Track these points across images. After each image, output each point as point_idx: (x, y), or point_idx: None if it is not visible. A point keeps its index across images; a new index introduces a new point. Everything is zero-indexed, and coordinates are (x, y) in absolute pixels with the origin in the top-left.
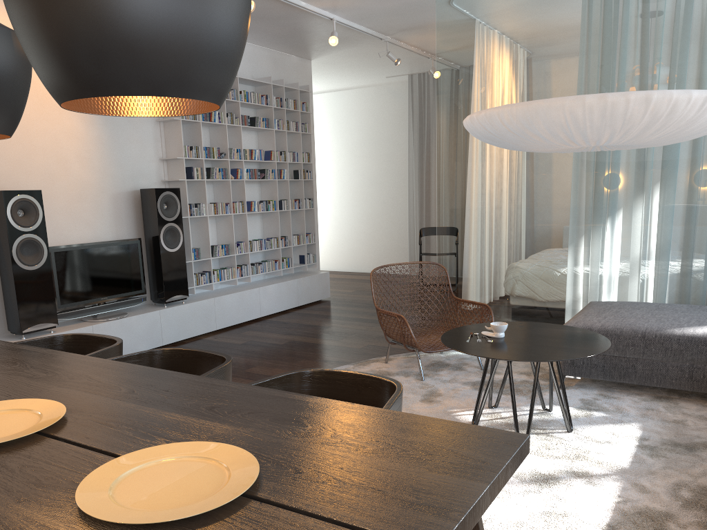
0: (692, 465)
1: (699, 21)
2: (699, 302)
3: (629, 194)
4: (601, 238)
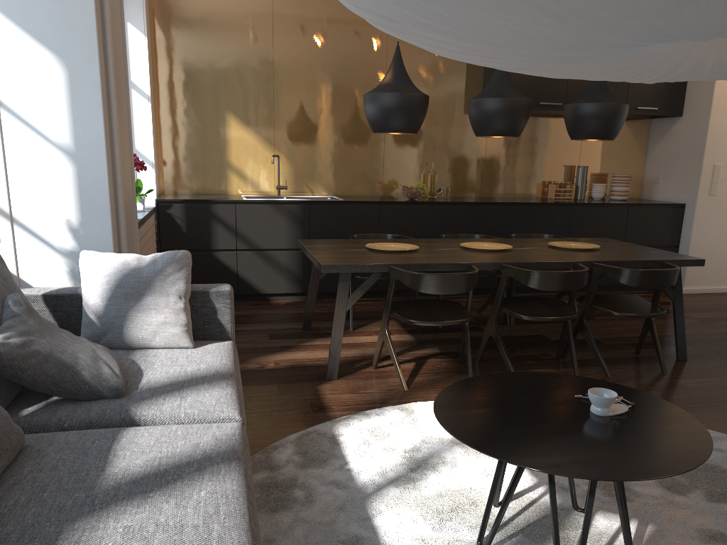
0: (307, 537)
1: None
2: None
3: None
4: None
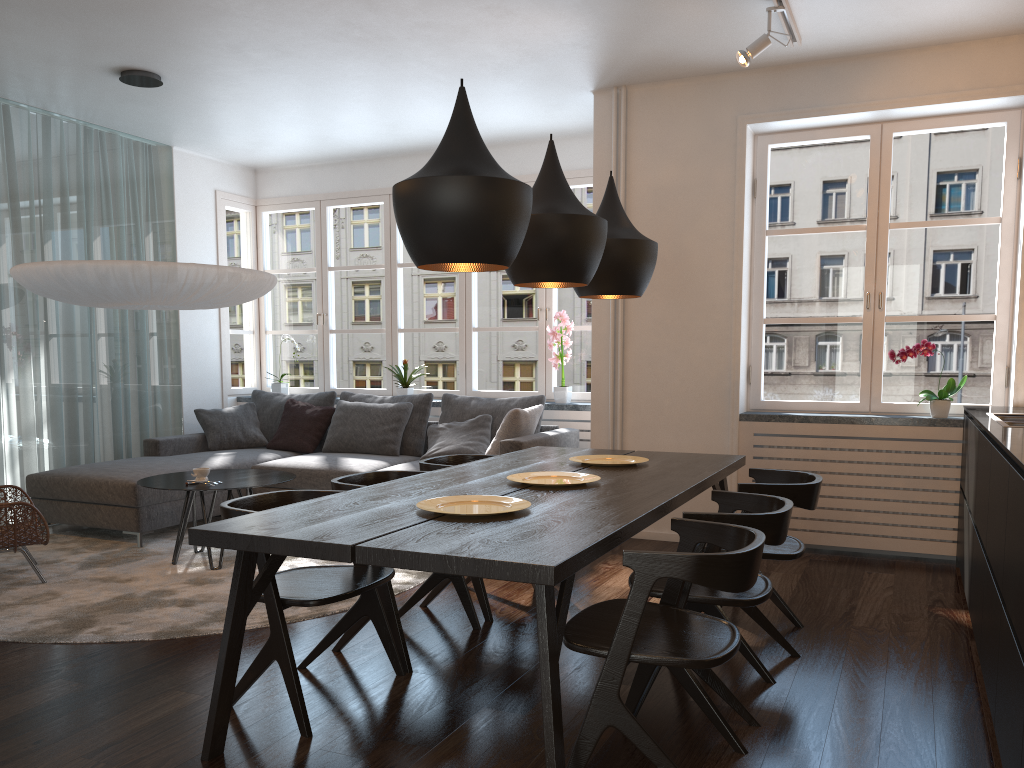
0: None
1: (67, 190)
2: (96, 461)
3: (27, 353)
4: (5, 403)
